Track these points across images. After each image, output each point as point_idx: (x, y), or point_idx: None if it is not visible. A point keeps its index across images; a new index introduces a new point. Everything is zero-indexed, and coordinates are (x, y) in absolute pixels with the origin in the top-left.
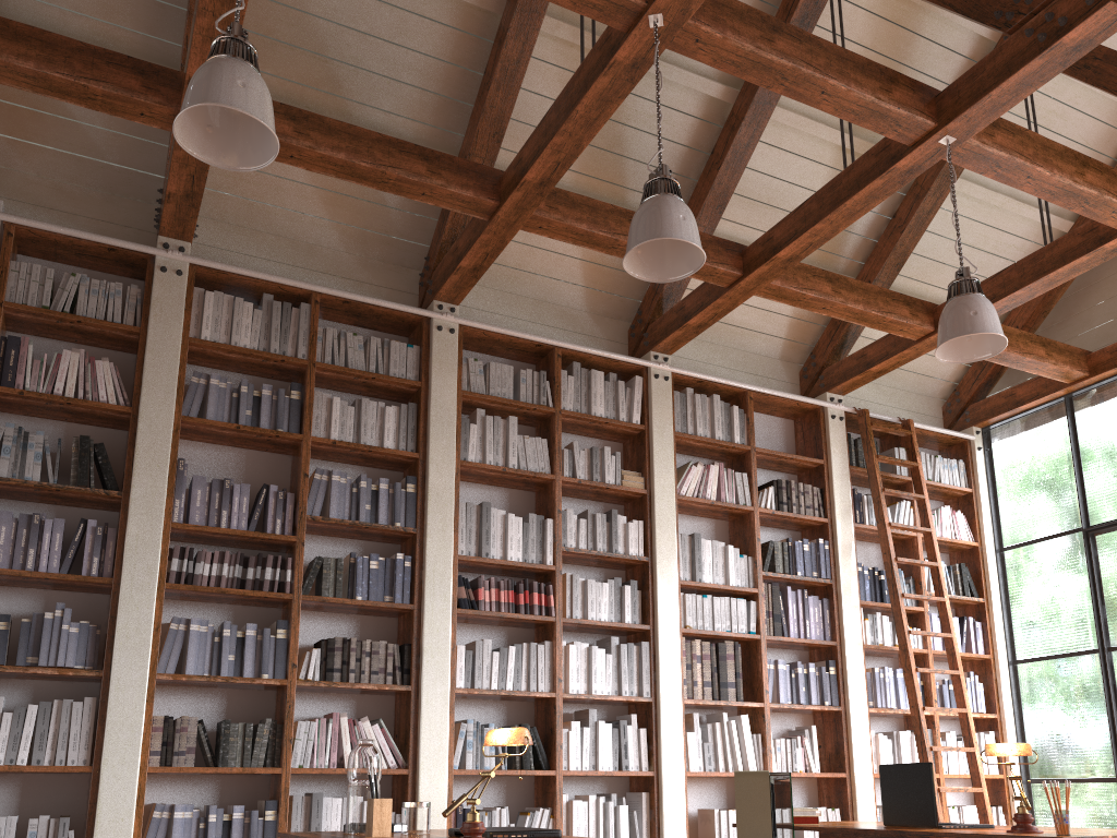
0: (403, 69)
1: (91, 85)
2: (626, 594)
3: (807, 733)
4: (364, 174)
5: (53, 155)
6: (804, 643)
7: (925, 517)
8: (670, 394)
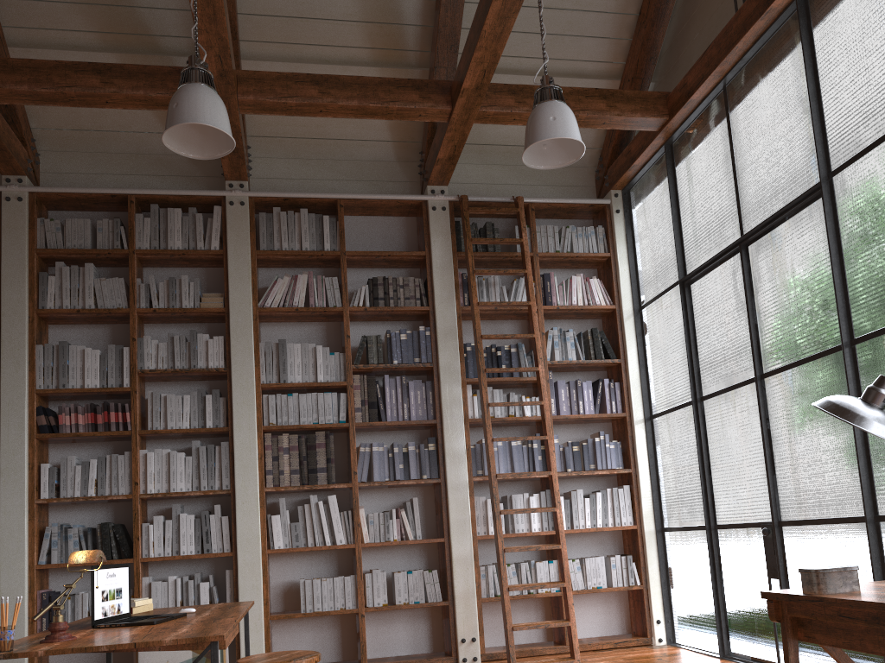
0: None
1: None
2: (207, 402)
3: (409, 505)
4: None
5: None
6: (400, 425)
7: (528, 291)
8: (247, 217)
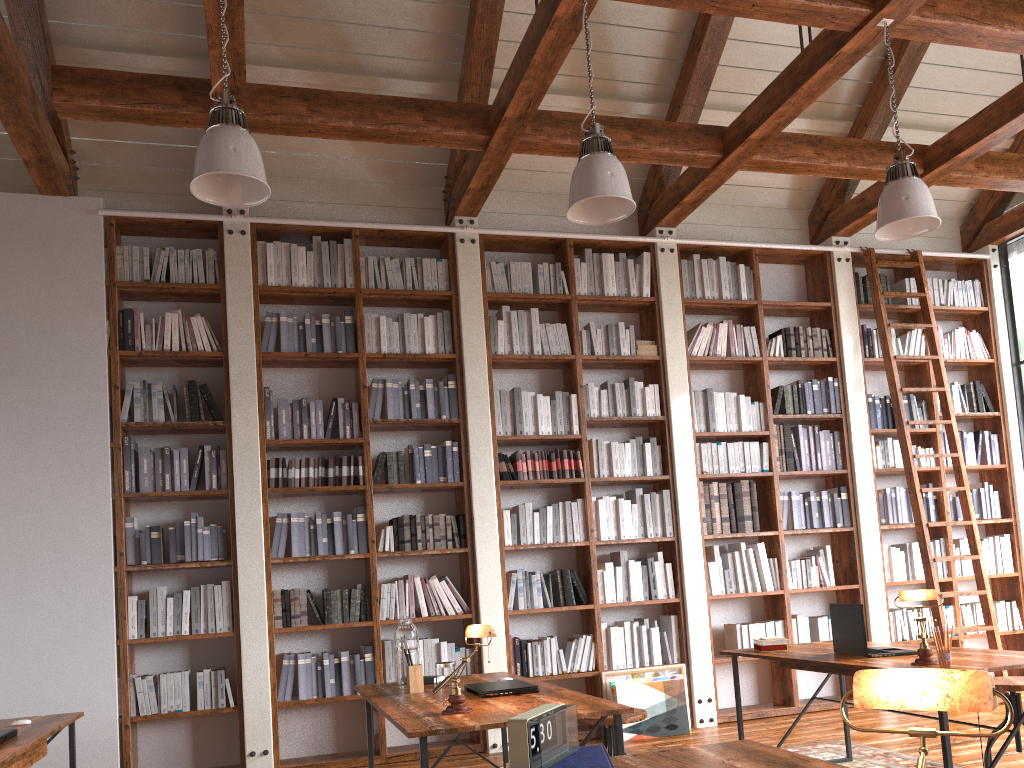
0: (399, 17)
1: (144, 109)
2: (647, 450)
3: (822, 553)
4: (371, 134)
5: (134, 147)
6: (815, 474)
7: (933, 345)
8: (676, 265)
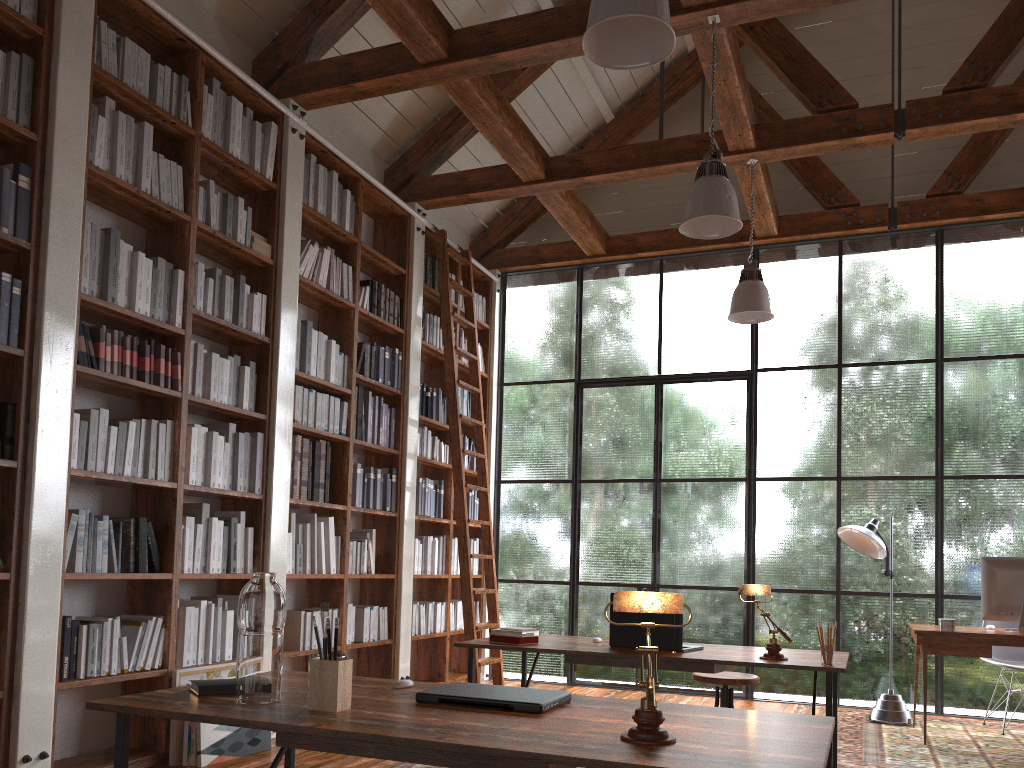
0: None
1: None
2: (246, 376)
3: (369, 536)
4: None
5: None
6: (378, 449)
7: (473, 346)
8: (303, 157)
